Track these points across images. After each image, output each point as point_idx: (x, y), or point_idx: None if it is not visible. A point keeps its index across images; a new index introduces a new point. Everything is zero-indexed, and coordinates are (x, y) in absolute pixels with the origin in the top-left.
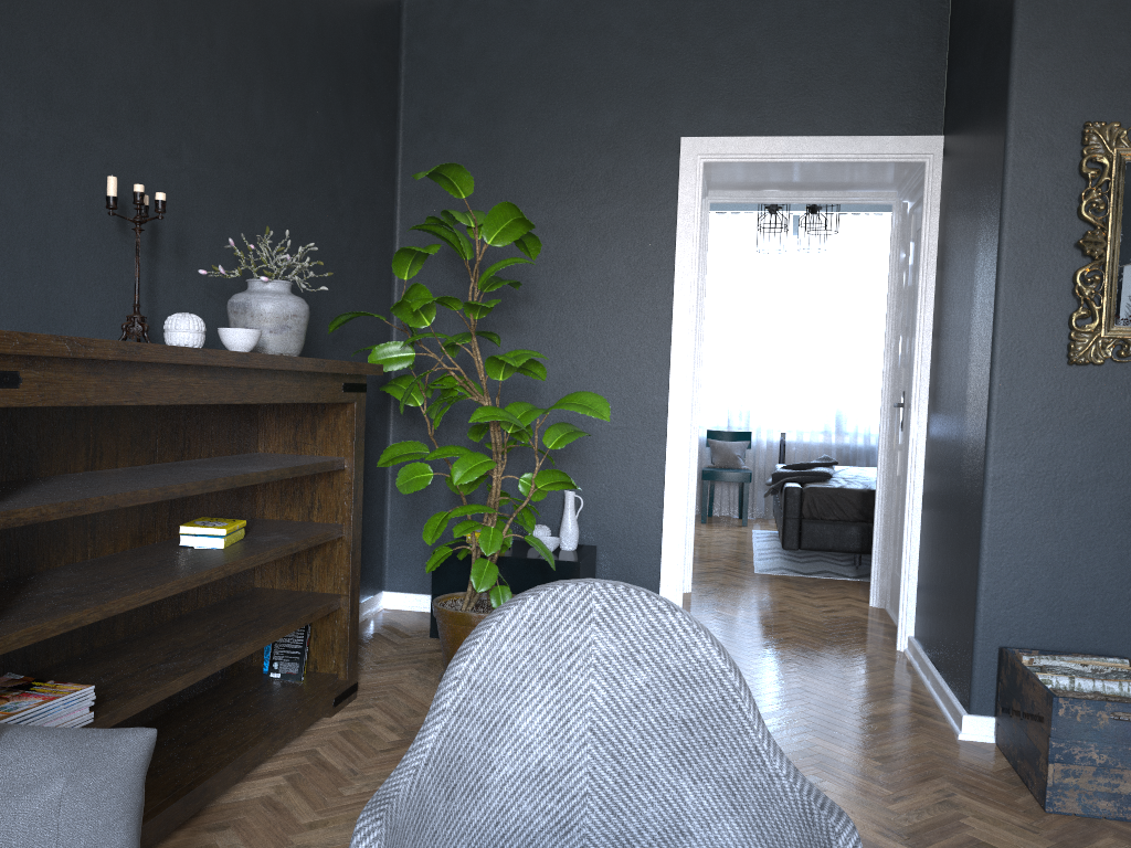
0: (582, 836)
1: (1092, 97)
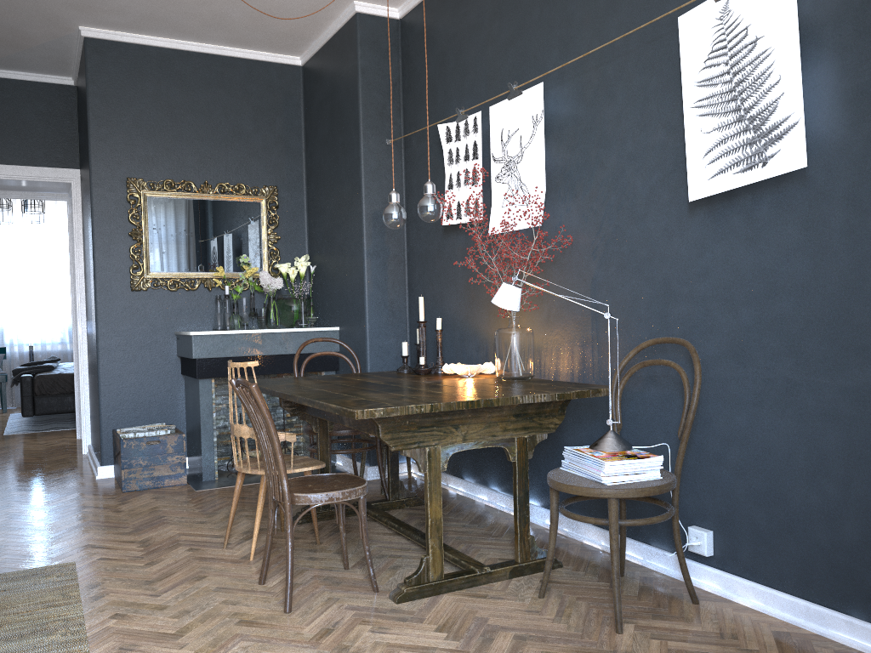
0: None
1: (130, 166)
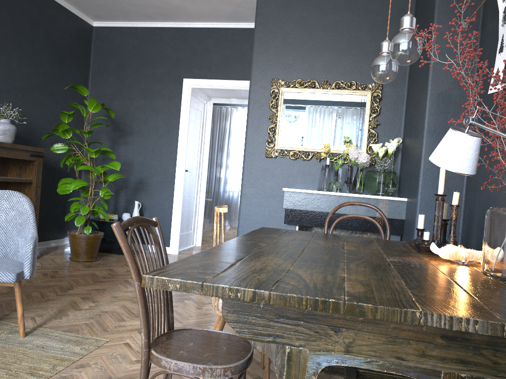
0: None
1: (275, 71)
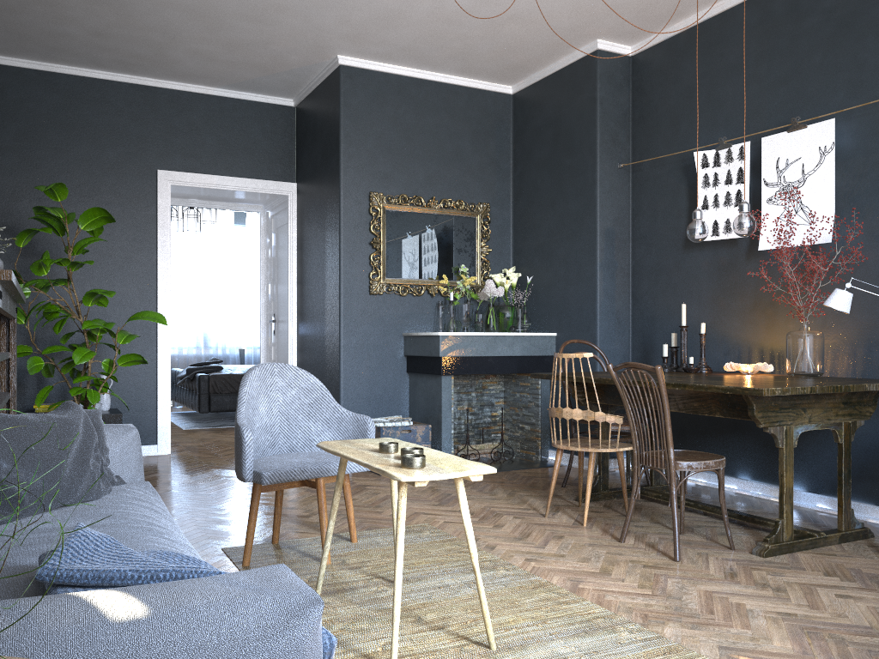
0: (279, 447)
1: (372, 181)
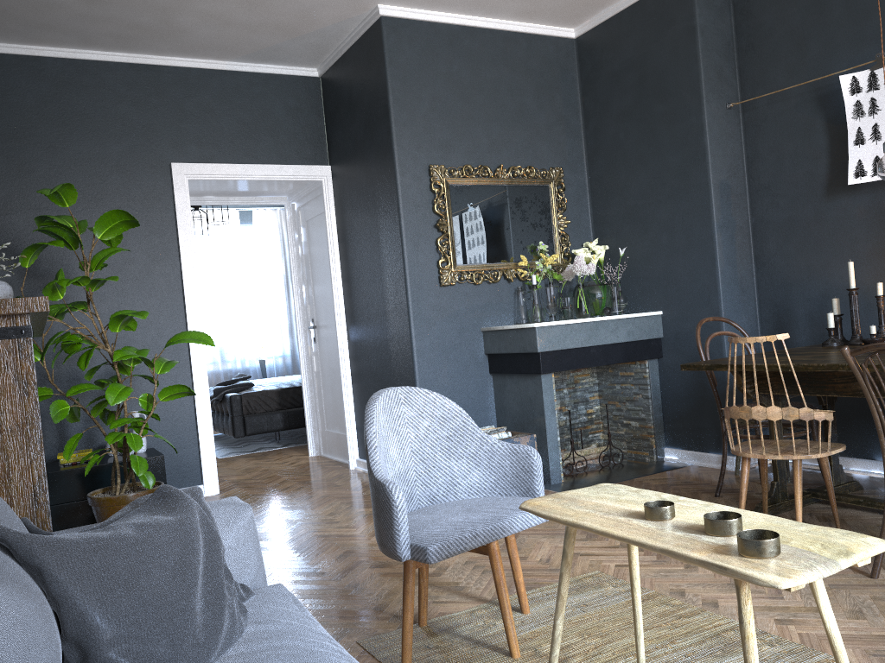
0: (417, 499)
1: (430, 152)
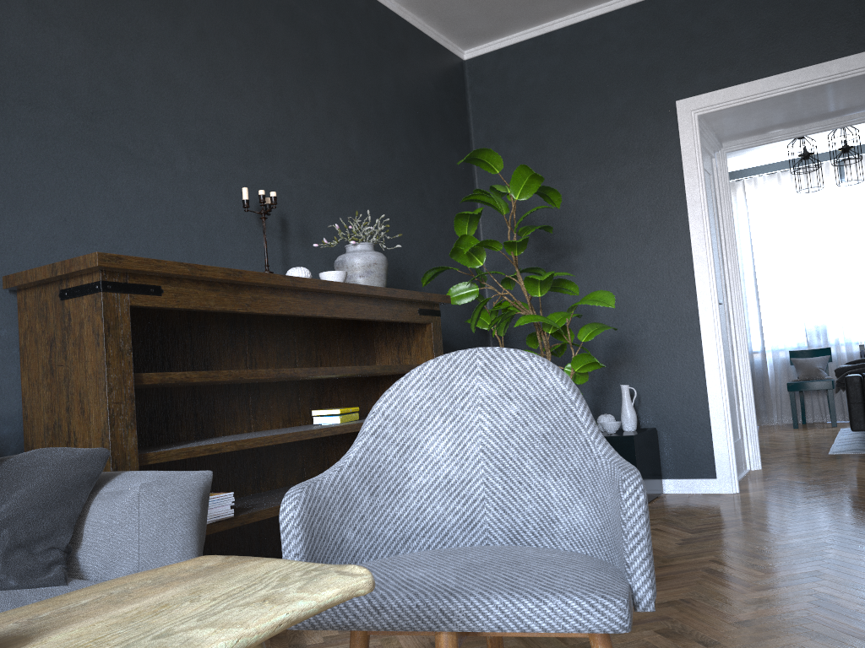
0: (484, 530)
1: None
